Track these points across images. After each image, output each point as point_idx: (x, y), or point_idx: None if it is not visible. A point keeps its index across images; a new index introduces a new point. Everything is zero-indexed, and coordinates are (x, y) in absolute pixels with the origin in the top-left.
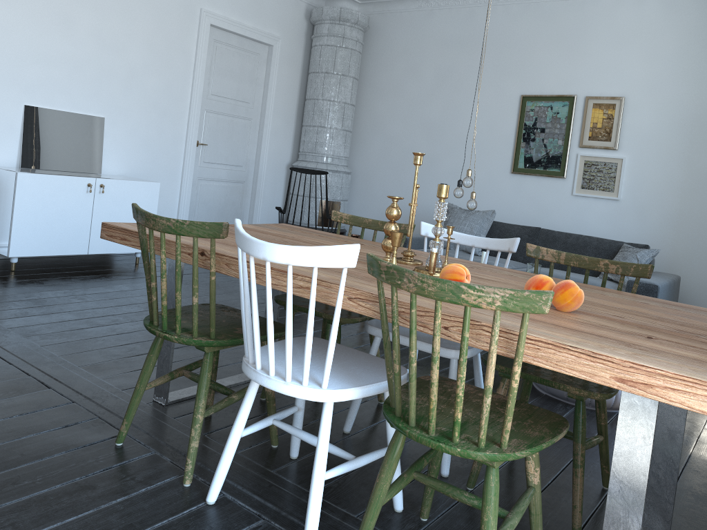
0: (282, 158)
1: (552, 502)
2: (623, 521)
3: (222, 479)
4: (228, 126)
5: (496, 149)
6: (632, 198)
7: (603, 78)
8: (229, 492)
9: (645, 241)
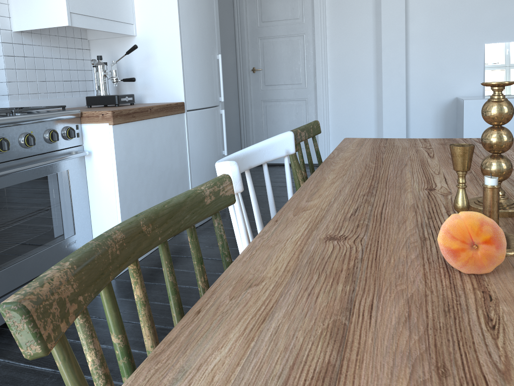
0: None
1: None
2: None
3: None
4: None
5: None
6: None
7: None
8: None
9: None
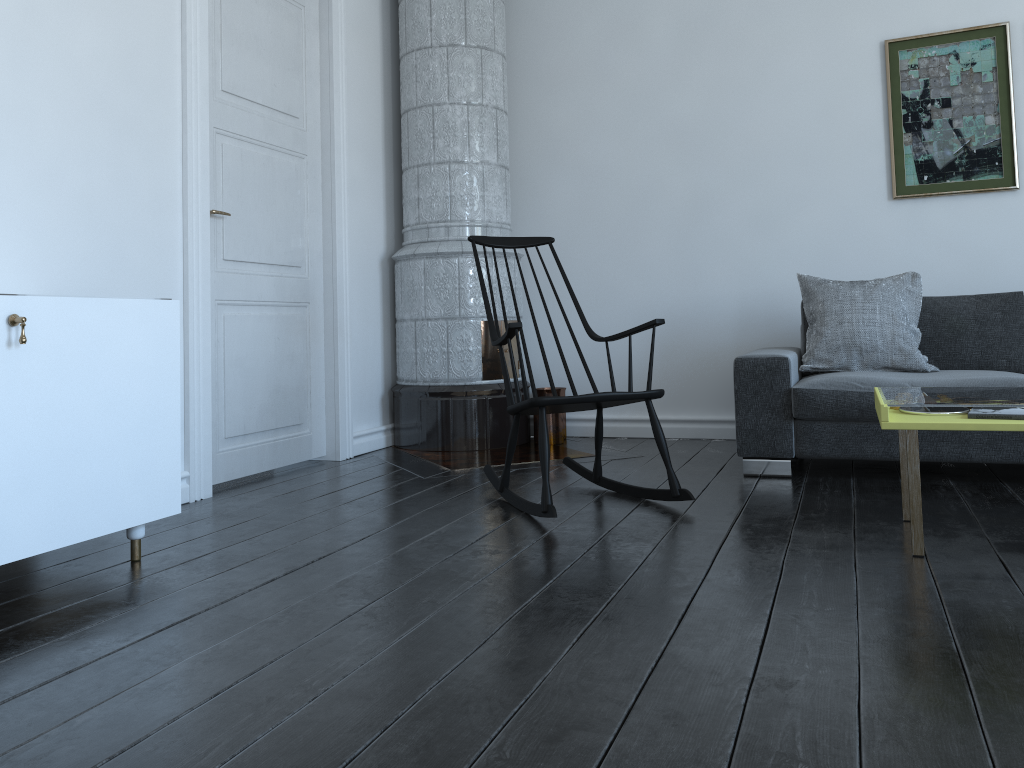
0: (372, 244)
1: None
2: None
3: None
4: (264, 171)
5: (846, 157)
6: None
7: None
8: None
9: None
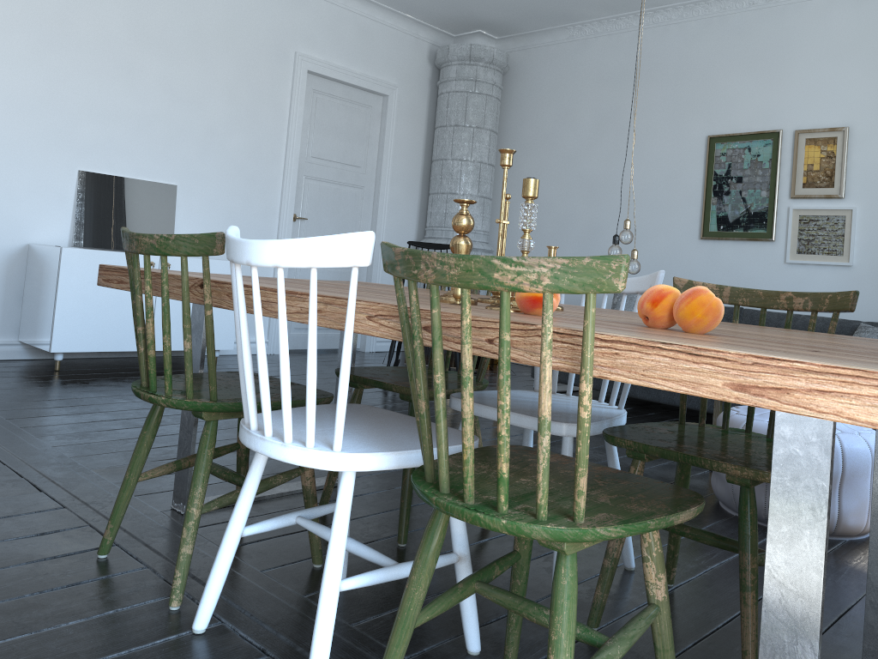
0: (405, 236)
1: (719, 652)
2: (790, 650)
3: (214, 596)
4: (333, 196)
5: (678, 209)
6: (869, 262)
7: (817, 104)
8: (231, 619)
9: None
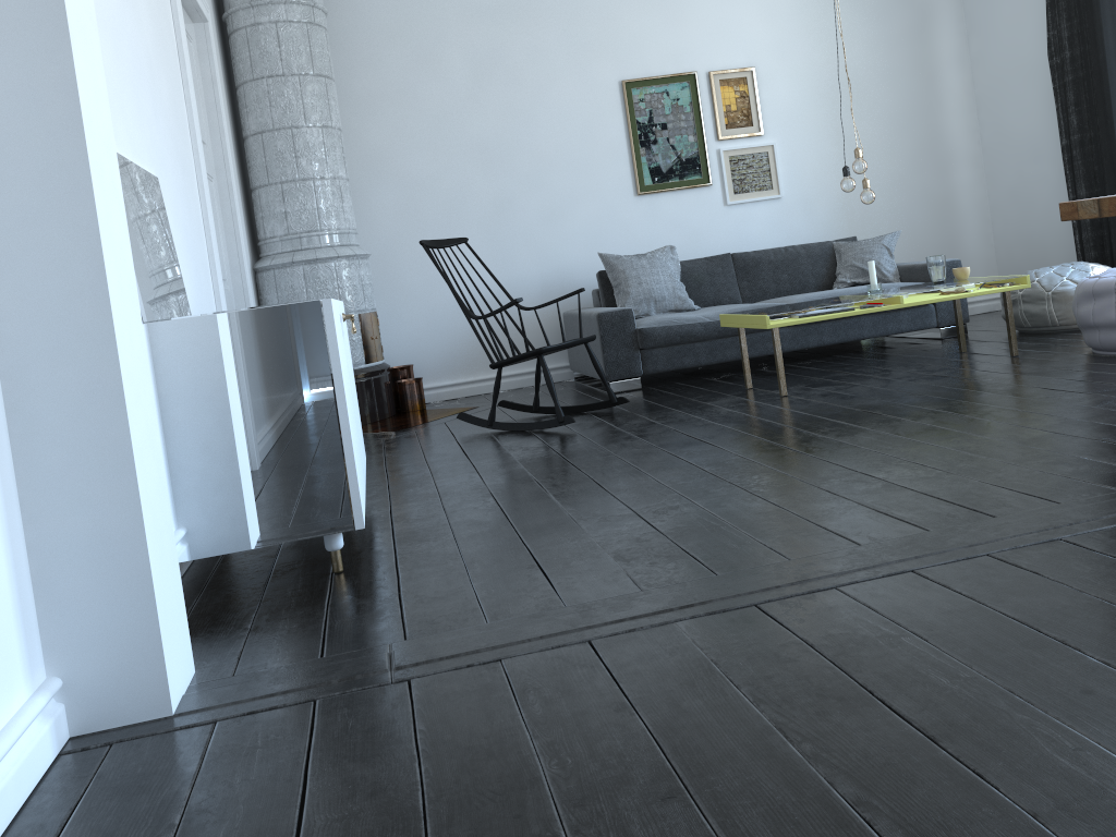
0: (246, 256)
1: None
2: None
3: None
4: None
5: (604, 165)
6: (793, 192)
7: (722, 45)
8: None
9: (821, 240)
